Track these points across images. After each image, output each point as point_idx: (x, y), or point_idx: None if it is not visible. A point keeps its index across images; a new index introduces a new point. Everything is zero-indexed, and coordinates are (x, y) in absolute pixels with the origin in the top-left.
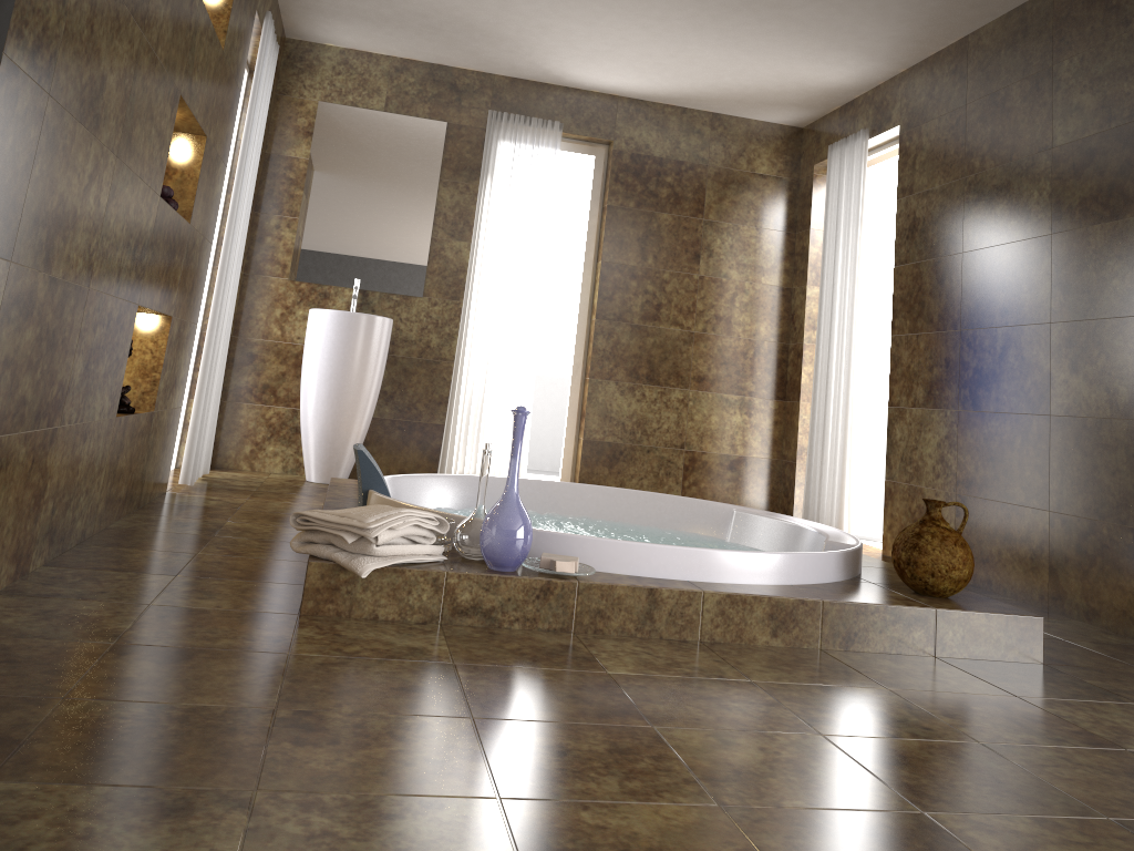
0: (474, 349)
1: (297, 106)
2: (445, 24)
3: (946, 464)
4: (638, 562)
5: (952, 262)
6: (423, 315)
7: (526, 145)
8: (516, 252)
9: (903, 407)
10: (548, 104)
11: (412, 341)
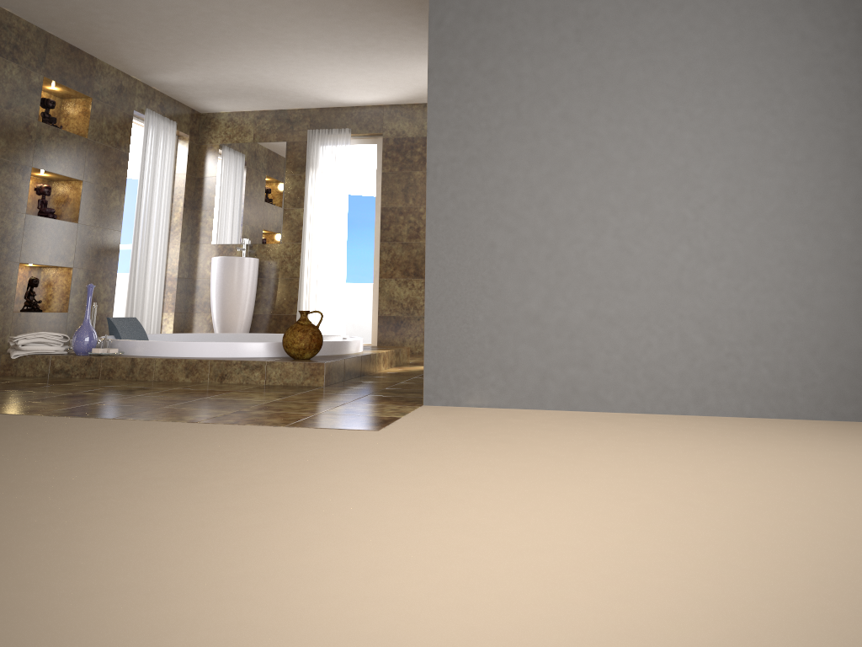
0: (309, 269)
1: (209, 149)
2: (251, 91)
3: None
4: (147, 349)
5: None
6: (282, 253)
7: (331, 146)
8: (329, 209)
9: None
10: (342, 119)
11: (277, 269)
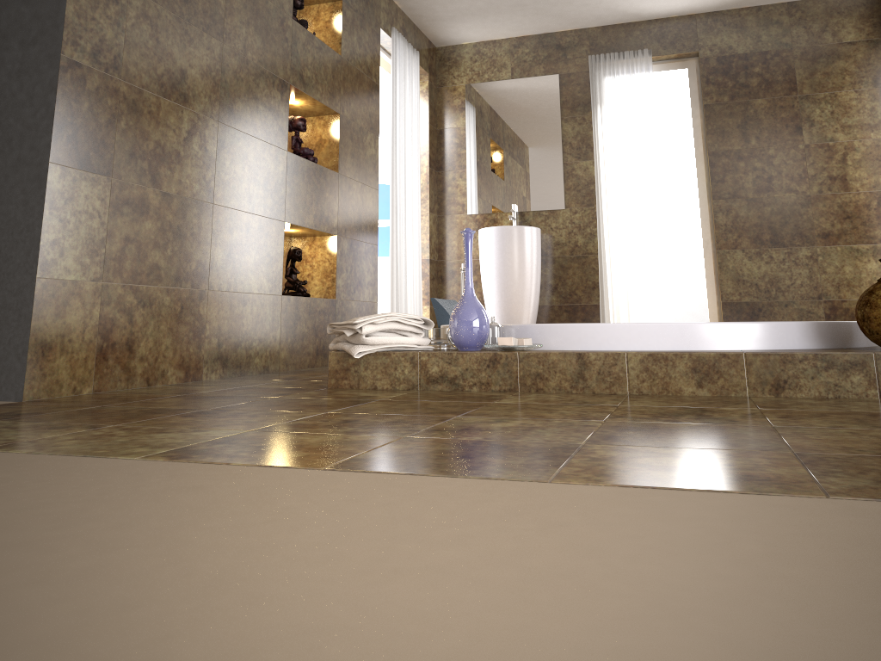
0: (611, 241)
1: (451, 92)
2: None
3: None
4: (585, 339)
5: None
6: (568, 222)
7: (624, 75)
8: (631, 159)
9: None
10: (636, 38)
11: (563, 244)
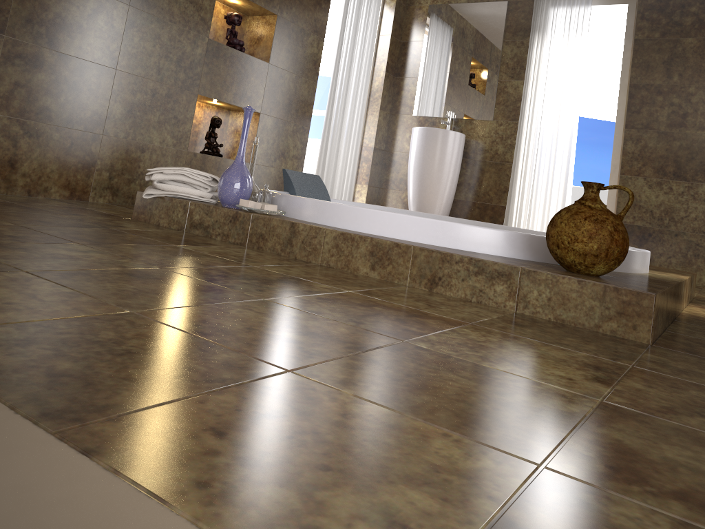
0: (525, 154)
1: (417, 11)
2: None
3: None
4: (317, 214)
5: None
6: (493, 132)
7: (565, 5)
8: (557, 83)
9: None
10: None
11: (485, 150)
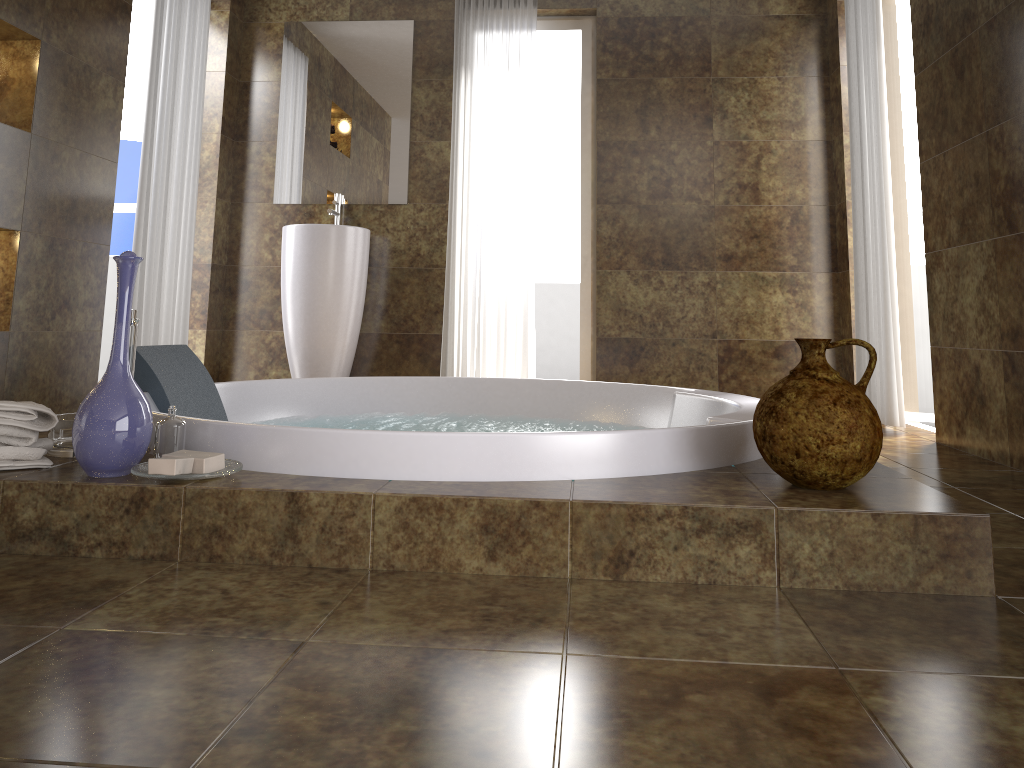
0: (464, 252)
1: (265, 31)
2: None
3: (988, 314)
4: (319, 457)
5: (970, 44)
6: (410, 222)
7: (500, 30)
8: (499, 143)
9: (939, 250)
10: None
11: (401, 251)
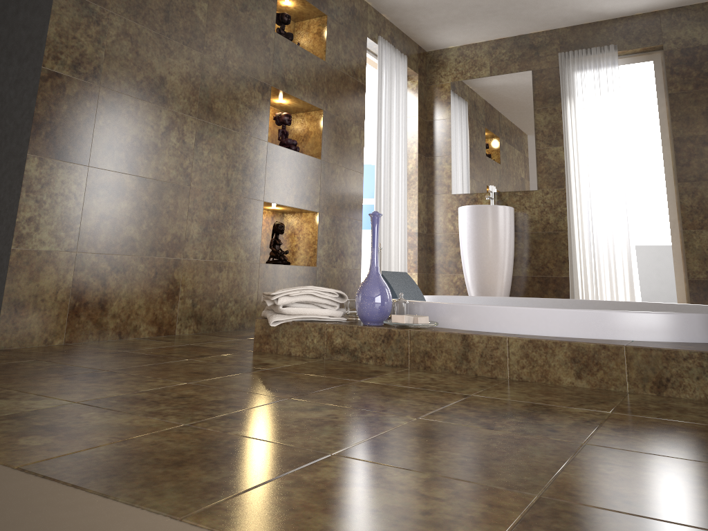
0: (580, 220)
1: (439, 89)
2: (494, 6)
3: None
4: (478, 320)
5: None
6: (540, 202)
7: (591, 69)
8: (598, 145)
9: None
10: (602, 35)
11: (536, 221)
